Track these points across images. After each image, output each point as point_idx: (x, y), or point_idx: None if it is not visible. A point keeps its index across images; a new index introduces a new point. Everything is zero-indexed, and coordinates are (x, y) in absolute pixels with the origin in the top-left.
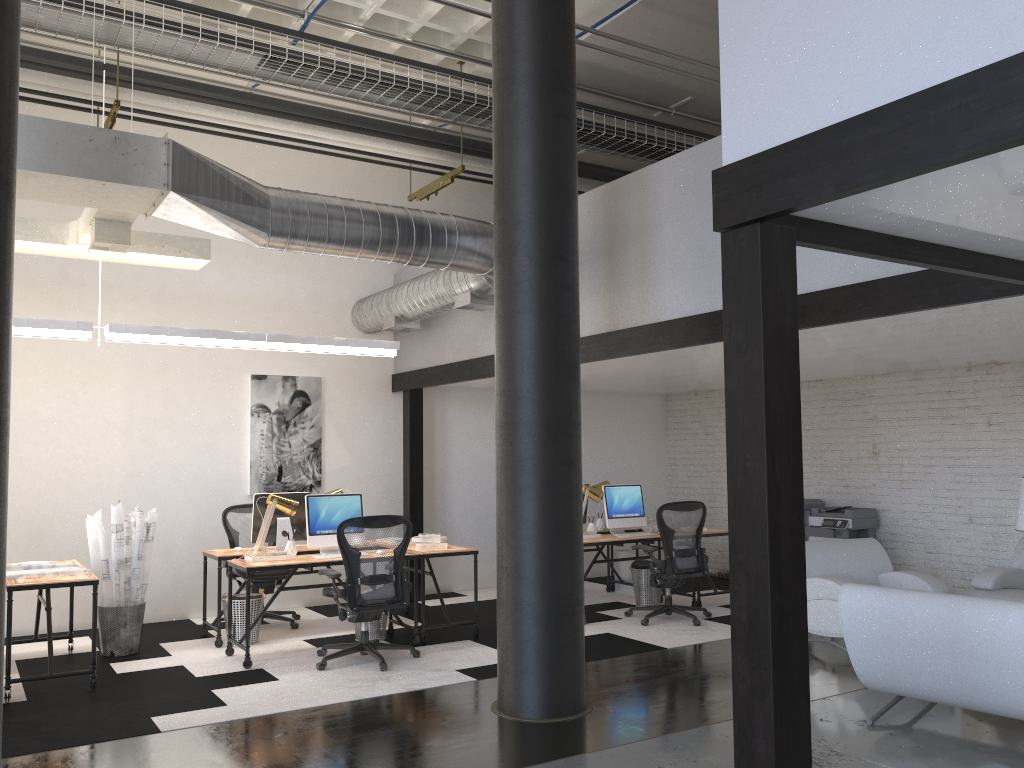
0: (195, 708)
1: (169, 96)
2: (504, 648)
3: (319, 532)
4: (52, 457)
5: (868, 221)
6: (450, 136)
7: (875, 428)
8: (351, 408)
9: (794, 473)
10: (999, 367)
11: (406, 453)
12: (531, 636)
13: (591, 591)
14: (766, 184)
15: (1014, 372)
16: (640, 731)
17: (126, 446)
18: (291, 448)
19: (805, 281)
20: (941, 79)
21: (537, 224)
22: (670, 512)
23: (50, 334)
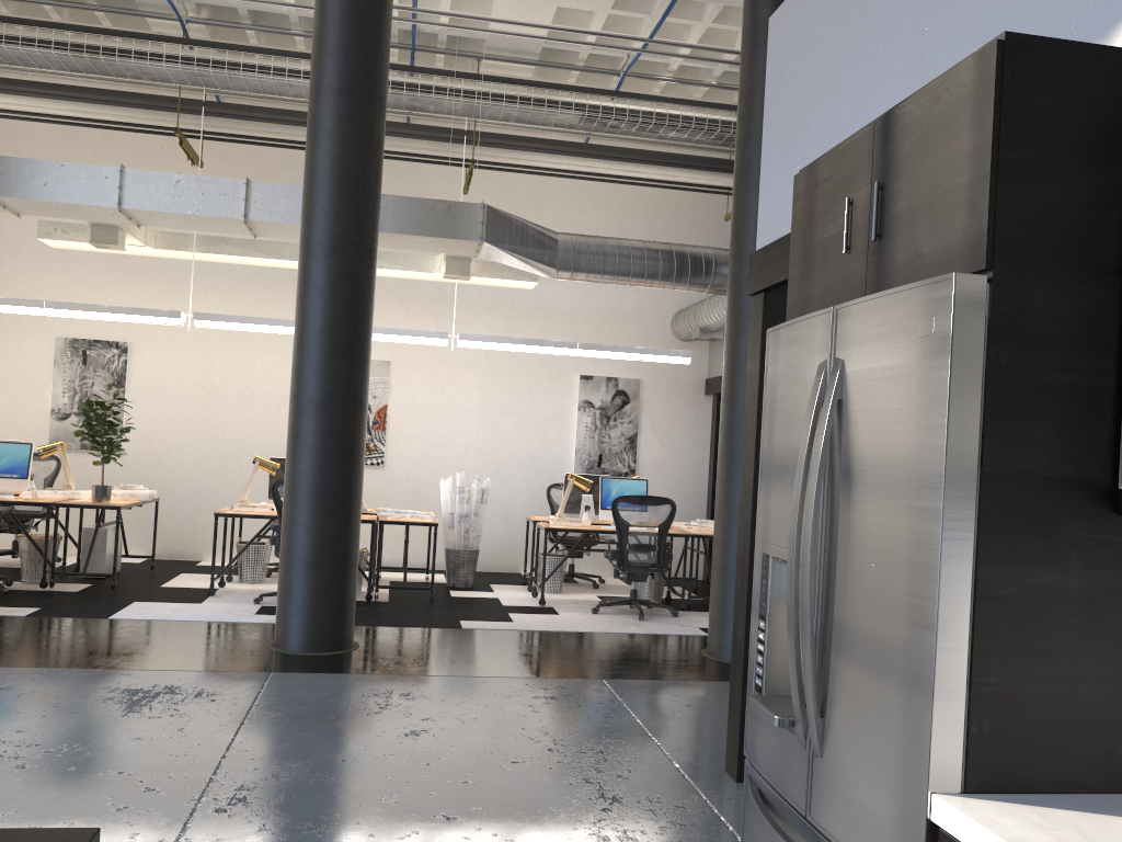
0: (491, 620)
1: (514, 150)
2: (711, 603)
3: (609, 507)
4: (425, 434)
5: None
6: None
7: None
8: (666, 408)
9: None
10: None
11: (711, 451)
12: (730, 595)
13: None
14: (765, 268)
15: None
16: None
17: (479, 429)
18: (610, 439)
19: None
20: None
21: None
22: None
23: (419, 341)
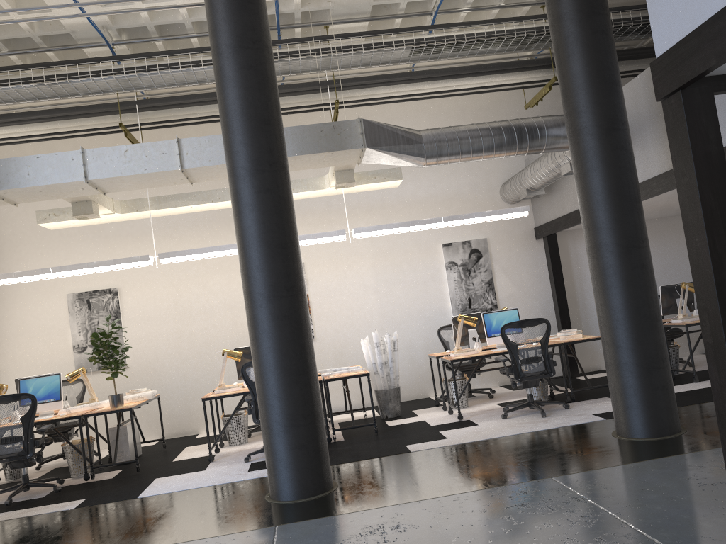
0: (429, 440)
1: (364, 88)
2: (613, 394)
3: (493, 335)
4: (340, 310)
5: None
6: (543, 59)
7: None
8: (509, 255)
9: None
10: None
11: (551, 279)
12: (630, 384)
13: None
14: (679, 65)
15: None
16: (718, 443)
17: (377, 298)
18: (474, 286)
19: None
20: None
21: (591, 110)
22: None
23: (324, 240)
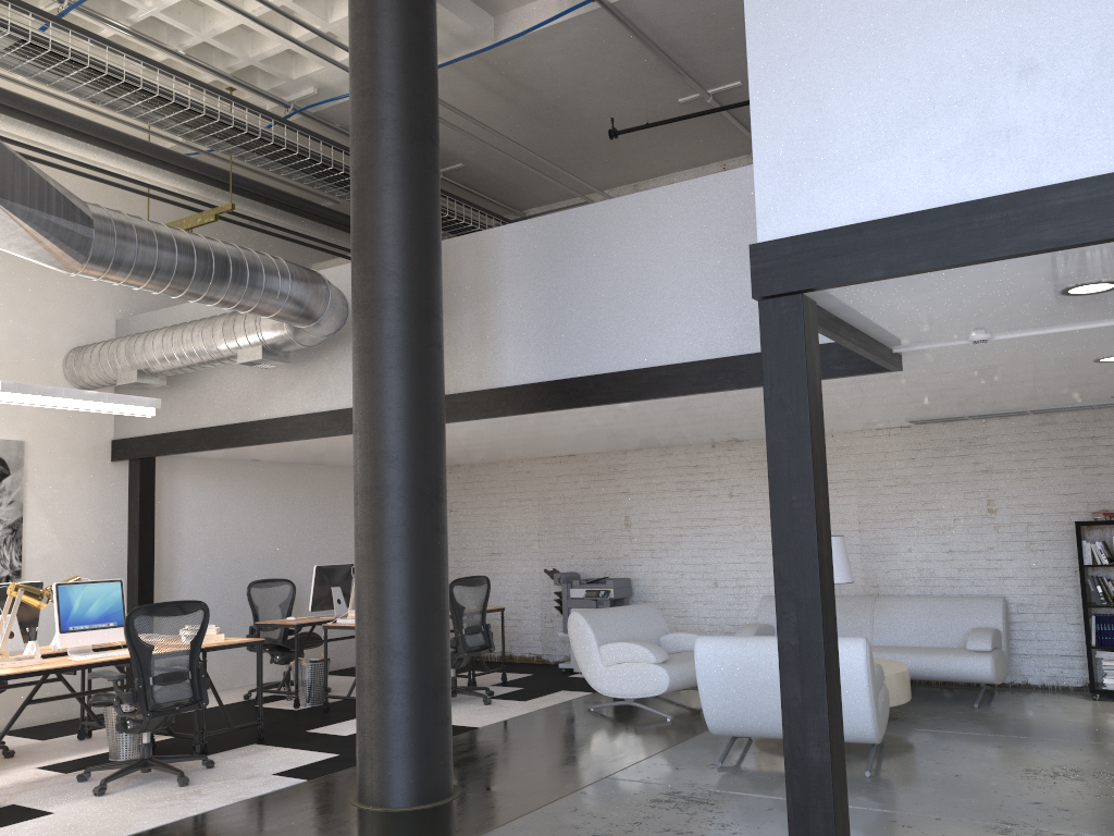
0: None
1: None
2: (373, 734)
3: (72, 628)
4: None
5: (835, 301)
6: (217, 169)
7: (627, 501)
8: (61, 480)
9: (826, 512)
10: (739, 444)
11: (133, 534)
12: (407, 717)
13: (344, 684)
14: (812, 261)
15: (752, 448)
16: (528, 801)
17: None
18: None
19: (665, 354)
20: (980, 195)
21: (411, 277)
22: (460, 588)
23: None
